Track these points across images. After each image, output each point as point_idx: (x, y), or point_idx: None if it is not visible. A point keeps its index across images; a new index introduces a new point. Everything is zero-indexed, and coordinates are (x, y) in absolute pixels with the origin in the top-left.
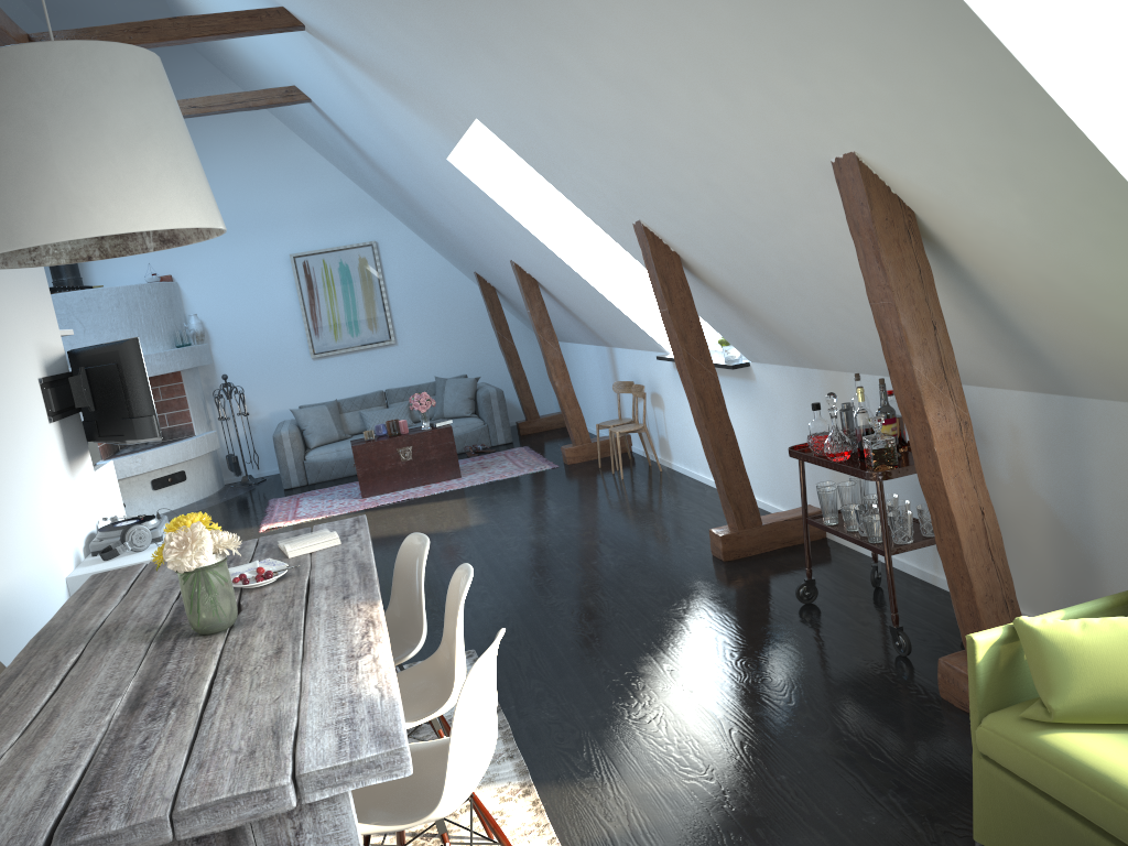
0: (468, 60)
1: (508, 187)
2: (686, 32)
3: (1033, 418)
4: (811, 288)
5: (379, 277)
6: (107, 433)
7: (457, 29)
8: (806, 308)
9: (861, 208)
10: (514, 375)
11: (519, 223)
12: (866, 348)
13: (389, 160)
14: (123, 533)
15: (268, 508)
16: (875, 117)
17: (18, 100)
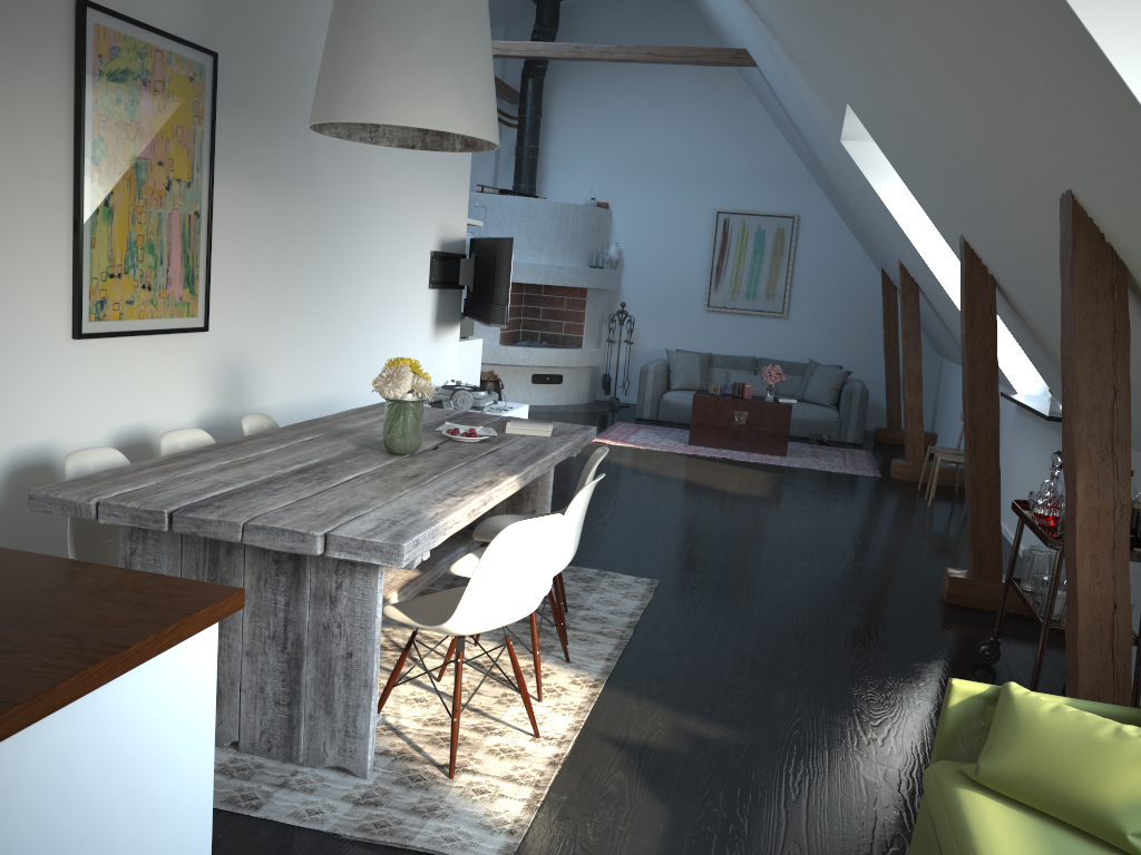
0: (830, 42)
1: (894, 182)
2: (942, 39)
3: None
4: None
5: (790, 249)
6: (475, 312)
7: (818, 11)
8: None
9: (1067, 250)
10: (888, 380)
11: (894, 219)
12: (1140, 424)
13: (809, 135)
14: (453, 393)
15: (609, 427)
16: (1074, 153)
17: (362, 13)
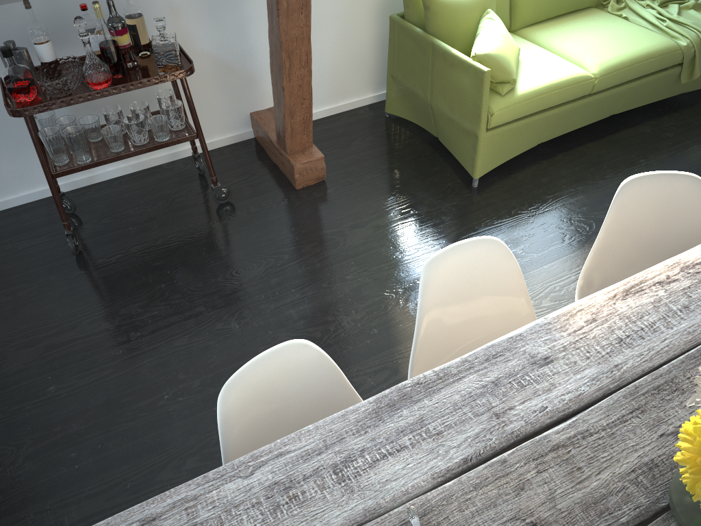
0: None
1: None
2: None
3: None
4: None
5: None
6: None
7: None
8: None
9: None
10: None
11: None
12: None
13: None
14: None
15: None
16: None
17: None
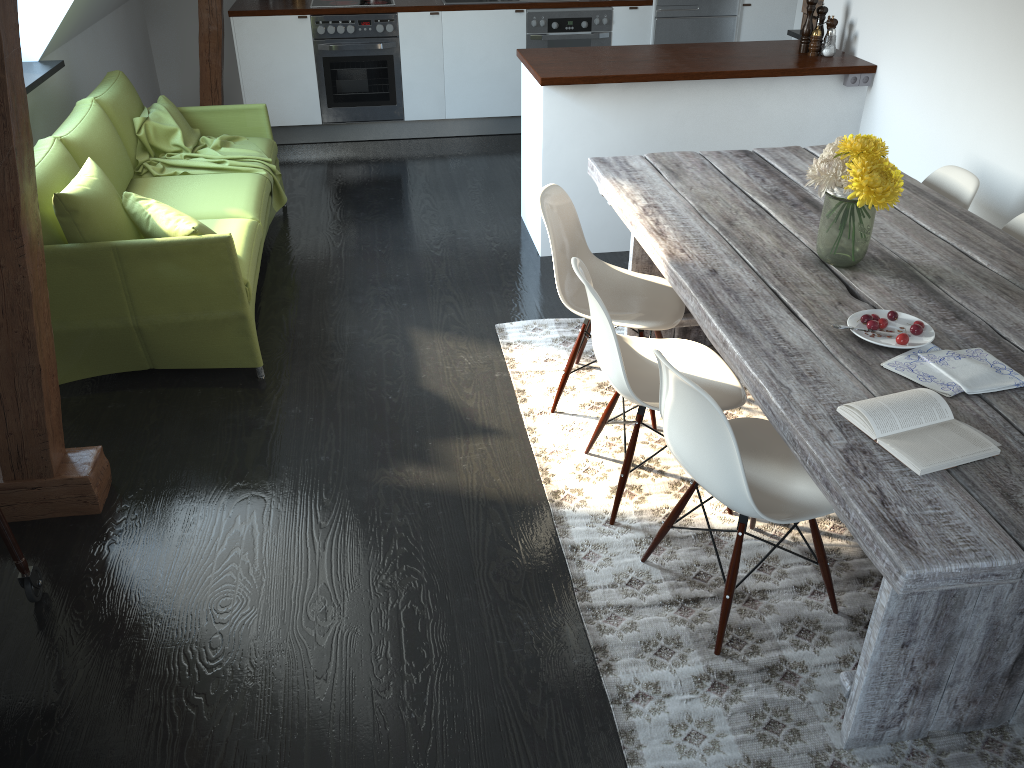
0: None
1: None
2: None
3: None
4: None
5: None
6: None
7: None
8: None
9: None
10: None
11: None
12: None
13: None
14: None
15: None
16: None
17: None
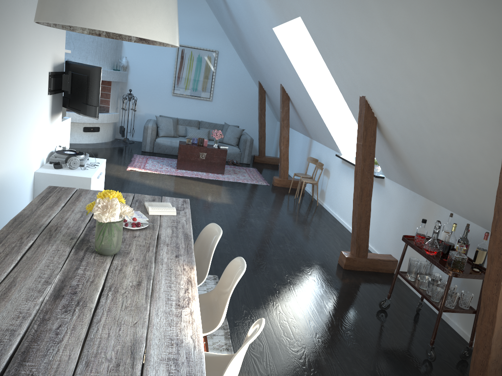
0: None
1: (296, 52)
2: (461, 21)
3: None
4: (446, 164)
5: (214, 68)
6: (73, 106)
7: None
8: (436, 171)
9: None
10: (260, 134)
11: (295, 70)
12: (458, 201)
13: (241, 17)
14: (67, 158)
15: (132, 158)
16: None
17: None
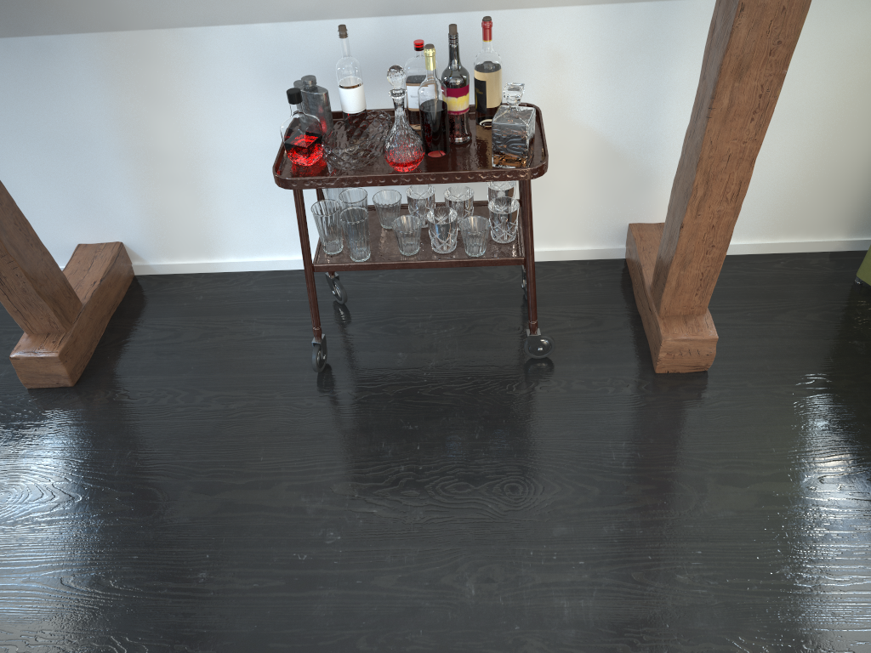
0: None
1: None
2: None
3: (595, 37)
4: None
5: None
6: None
7: None
8: None
9: None
10: None
11: None
12: None
13: None
14: None
15: None
16: None
17: None
